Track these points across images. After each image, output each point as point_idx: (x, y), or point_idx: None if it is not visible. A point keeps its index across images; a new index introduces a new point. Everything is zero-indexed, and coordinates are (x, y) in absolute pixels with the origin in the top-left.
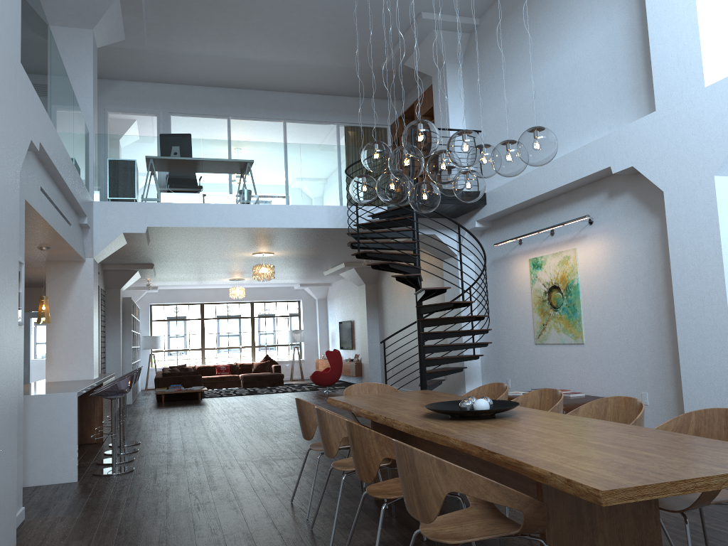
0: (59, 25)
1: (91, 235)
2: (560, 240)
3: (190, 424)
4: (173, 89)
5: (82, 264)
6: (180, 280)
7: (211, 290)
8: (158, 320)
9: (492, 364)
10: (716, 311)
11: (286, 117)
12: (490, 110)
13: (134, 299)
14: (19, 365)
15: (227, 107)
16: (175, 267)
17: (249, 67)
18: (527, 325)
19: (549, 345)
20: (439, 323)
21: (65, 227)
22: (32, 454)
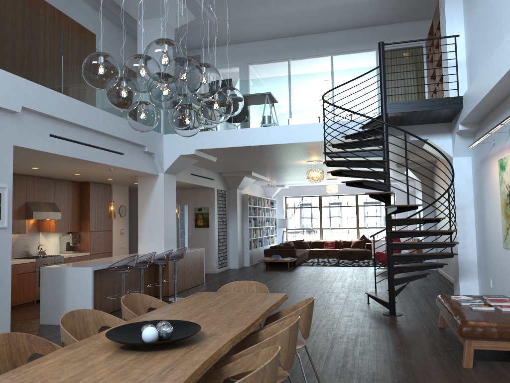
0: (143, 19)
1: (157, 158)
2: None
3: None
4: (249, 46)
5: (157, 177)
6: (291, 180)
7: (325, 186)
8: (290, 207)
9: (482, 262)
10: None
11: (332, 52)
12: (475, 12)
13: (271, 193)
14: (2, 253)
15: (287, 52)
16: (270, 173)
17: (291, 19)
18: (499, 227)
19: None
20: (399, 224)
21: (110, 156)
22: (68, 305)
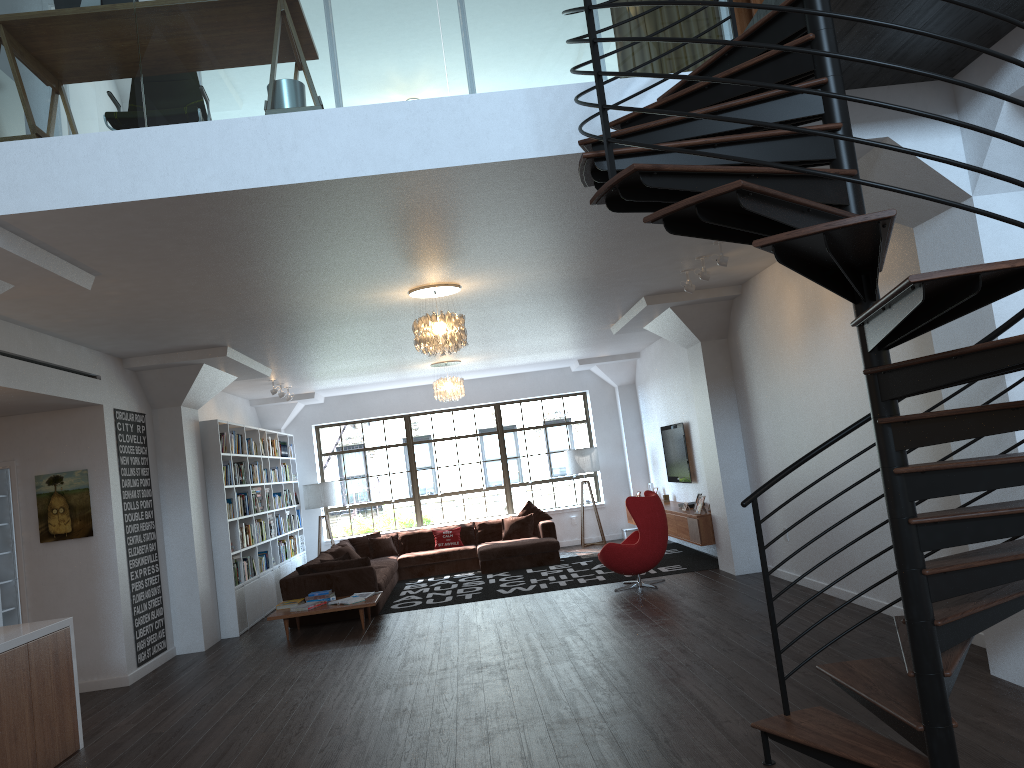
0: None
1: None
2: None
3: (232, 759)
4: None
5: None
6: (337, 376)
7: (418, 389)
8: (332, 452)
9: None
10: None
11: None
12: None
13: (280, 420)
14: None
15: None
16: (284, 349)
17: None
18: None
19: None
20: (977, 431)
21: None
22: None
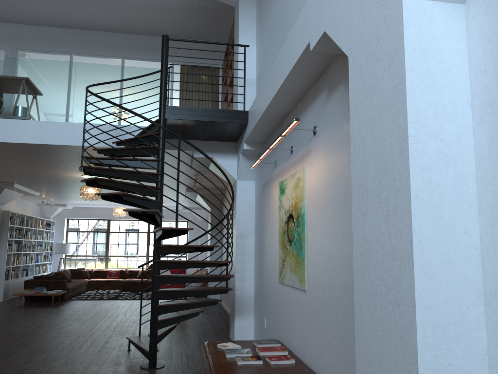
0: None
1: None
2: (296, 158)
3: None
4: (22, 28)
5: None
6: (73, 199)
7: None
8: (73, 231)
9: (258, 297)
10: (398, 274)
11: (123, 55)
12: (266, 27)
13: (50, 213)
14: None
15: (70, 45)
16: (41, 187)
17: (75, 5)
18: (276, 259)
19: (286, 286)
20: (168, 252)
21: None
22: None
